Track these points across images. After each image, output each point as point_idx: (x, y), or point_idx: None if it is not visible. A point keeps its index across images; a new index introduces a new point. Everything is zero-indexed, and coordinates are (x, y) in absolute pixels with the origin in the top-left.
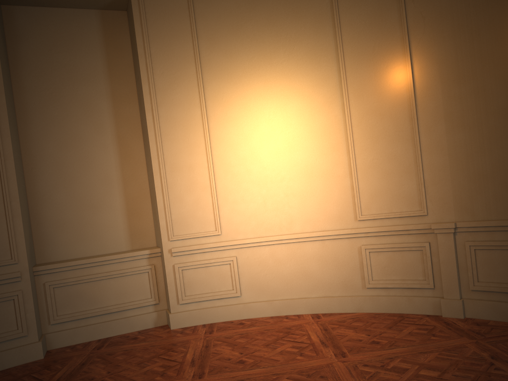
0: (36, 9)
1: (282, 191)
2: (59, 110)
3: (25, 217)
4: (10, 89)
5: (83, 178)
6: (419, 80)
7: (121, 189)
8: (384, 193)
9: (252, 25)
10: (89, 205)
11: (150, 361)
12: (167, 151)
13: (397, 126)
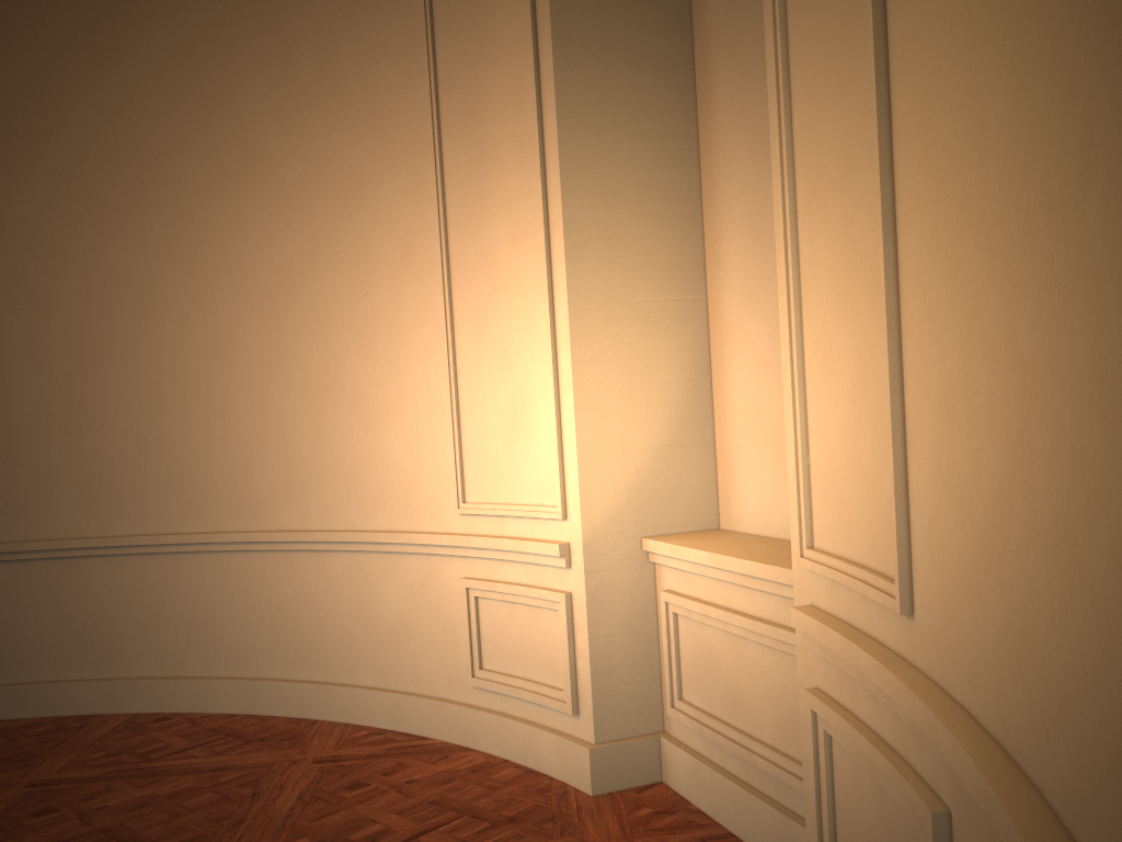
0: None
1: (1084, 325)
2: (757, 21)
3: (625, 393)
4: (661, 6)
5: None
6: None
7: None
8: None
9: None
10: None
11: None
12: (800, 96)
13: None
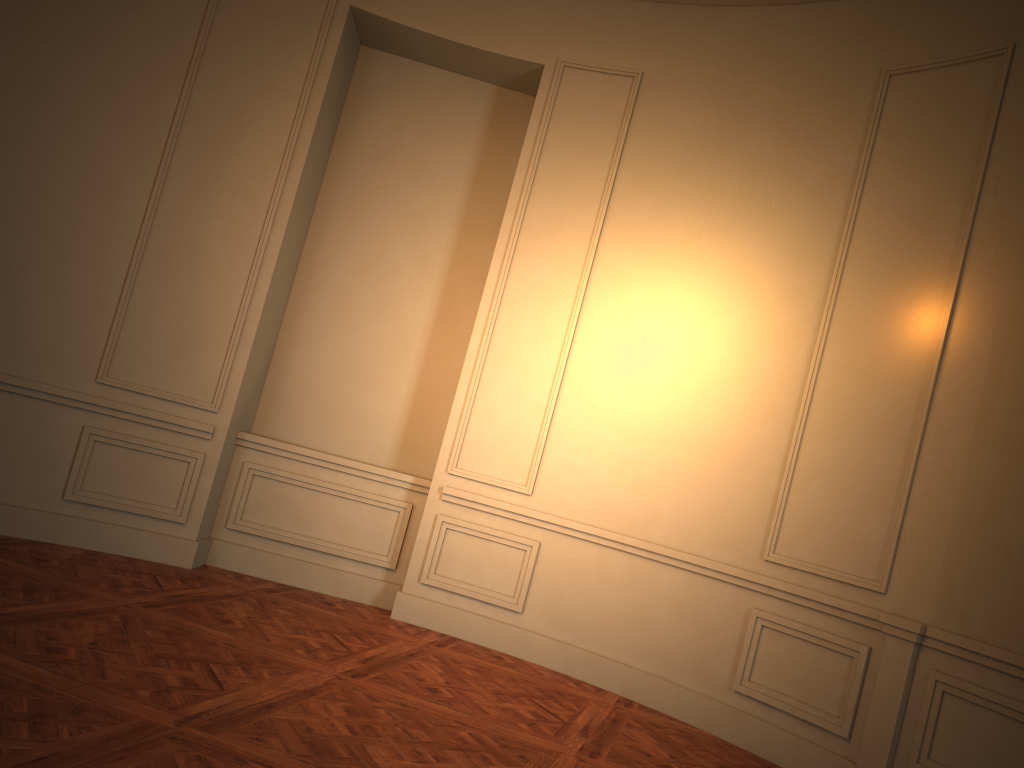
0: (406, 63)
1: (657, 460)
2: (378, 217)
3: (258, 353)
4: (322, 165)
5: (369, 330)
6: (957, 339)
7: (417, 368)
8: (826, 527)
9: (715, 168)
10: (360, 374)
11: (314, 633)
12: (501, 329)
13: (891, 412)
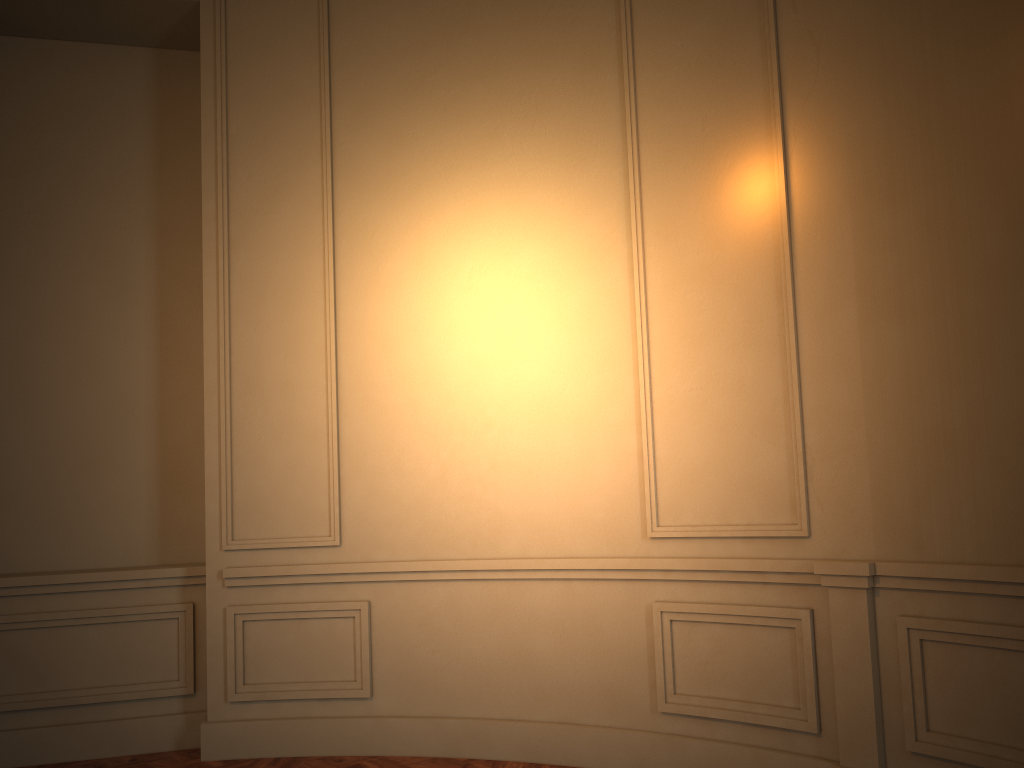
0: (20, 43)
1: (484, 454)
2: (40, 249)
3: None
4: None
5: (72, 397)
6: (802, 195)
7: (153, 428)
8: (712, 475)
9: (450, 77)
10: (76, 457)
11: None
12: (241, 347)
13: (749, 310)
